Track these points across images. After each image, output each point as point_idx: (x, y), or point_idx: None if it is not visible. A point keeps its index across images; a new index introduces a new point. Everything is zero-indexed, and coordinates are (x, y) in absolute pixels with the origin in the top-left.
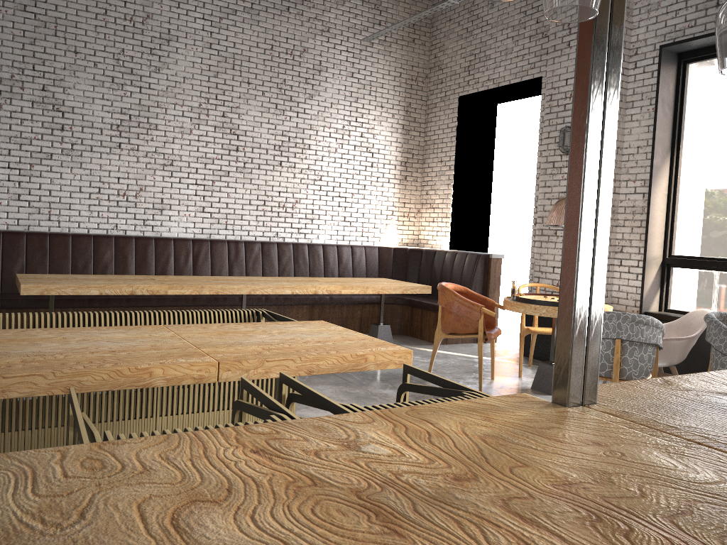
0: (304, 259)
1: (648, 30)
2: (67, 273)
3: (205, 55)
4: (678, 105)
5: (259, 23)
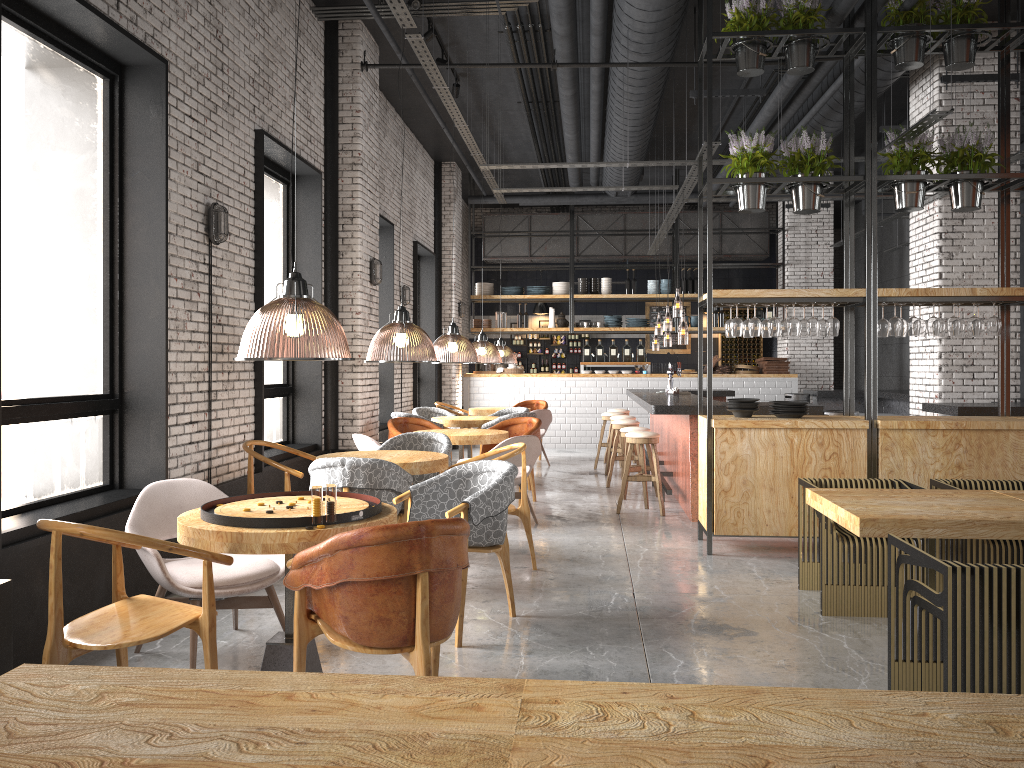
0: None
1: None
2: None
3: None
4: None
5: None
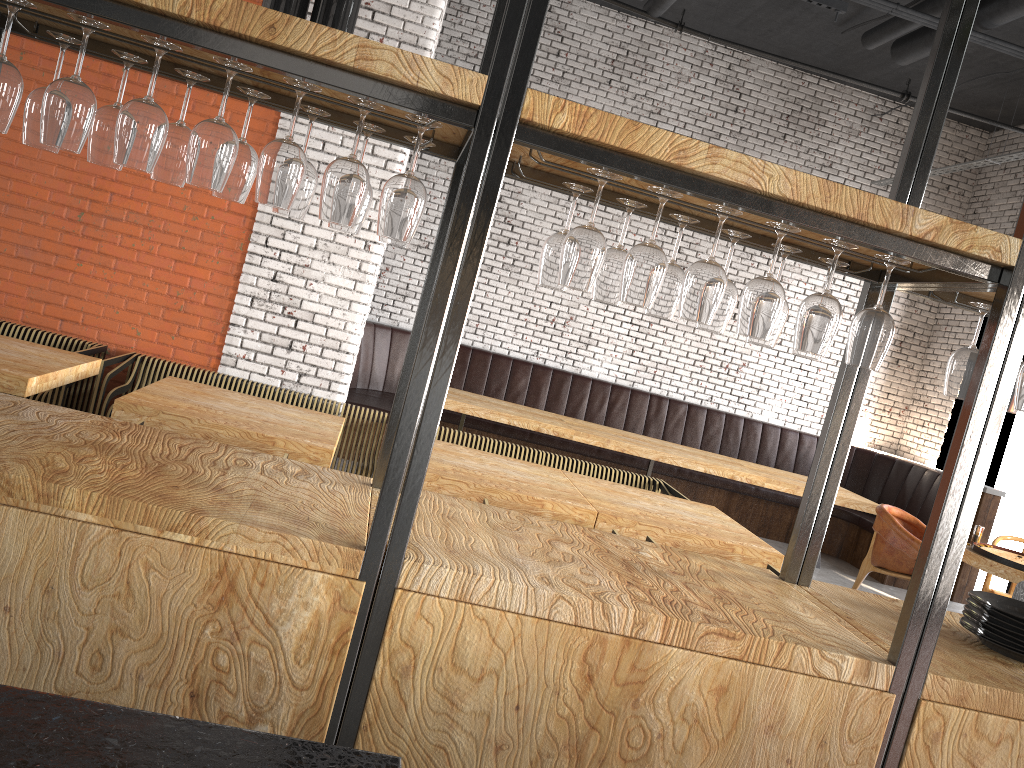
0: (736, 435)
1: None
2: (480, 393)
3: None
4: None
5: (744, 150)
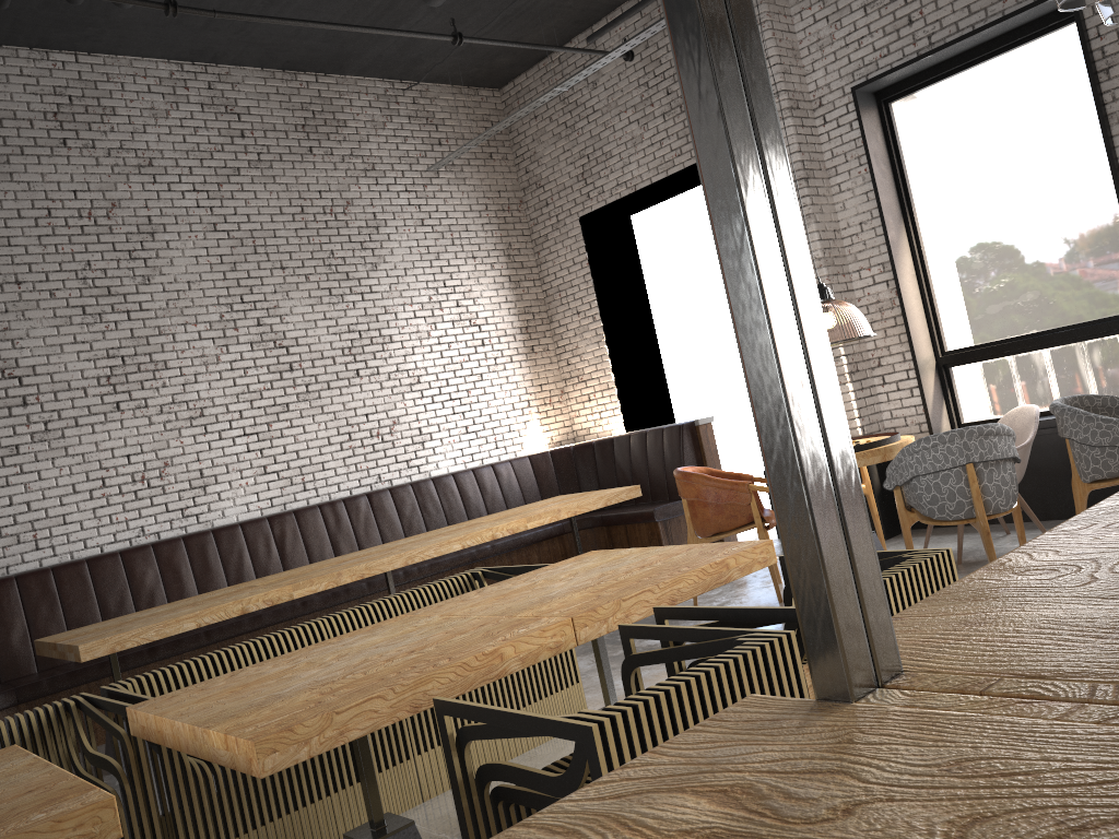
0: (434, 501)
1: (828, 71)
2: (97, 621)
3: (211, 242)
4: (894, 158)
5: (275, 178)
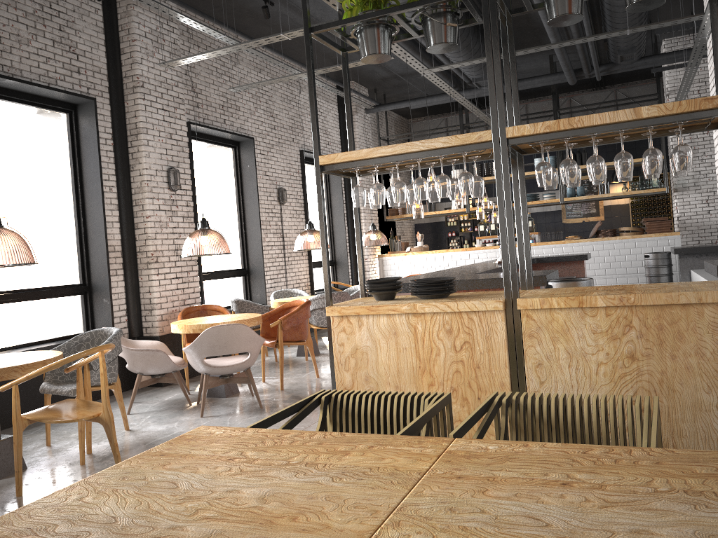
0: None
1: None
2: None
3: None
4: None
5: None
